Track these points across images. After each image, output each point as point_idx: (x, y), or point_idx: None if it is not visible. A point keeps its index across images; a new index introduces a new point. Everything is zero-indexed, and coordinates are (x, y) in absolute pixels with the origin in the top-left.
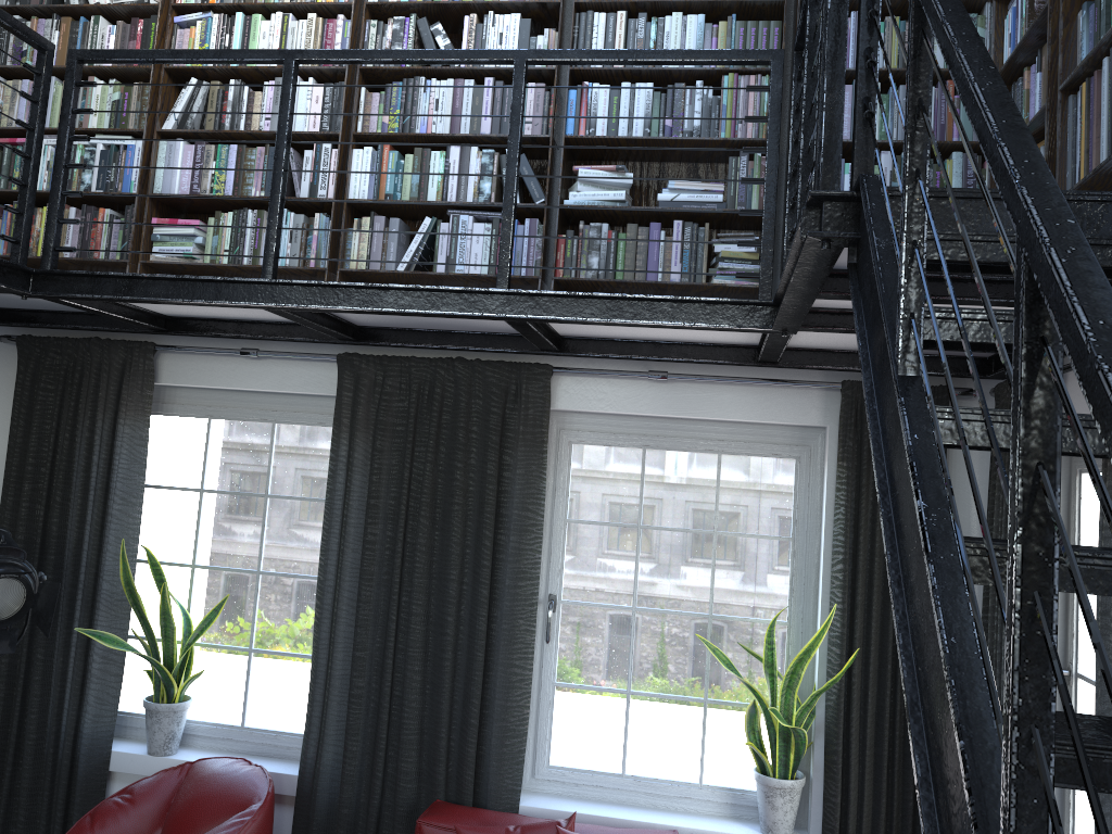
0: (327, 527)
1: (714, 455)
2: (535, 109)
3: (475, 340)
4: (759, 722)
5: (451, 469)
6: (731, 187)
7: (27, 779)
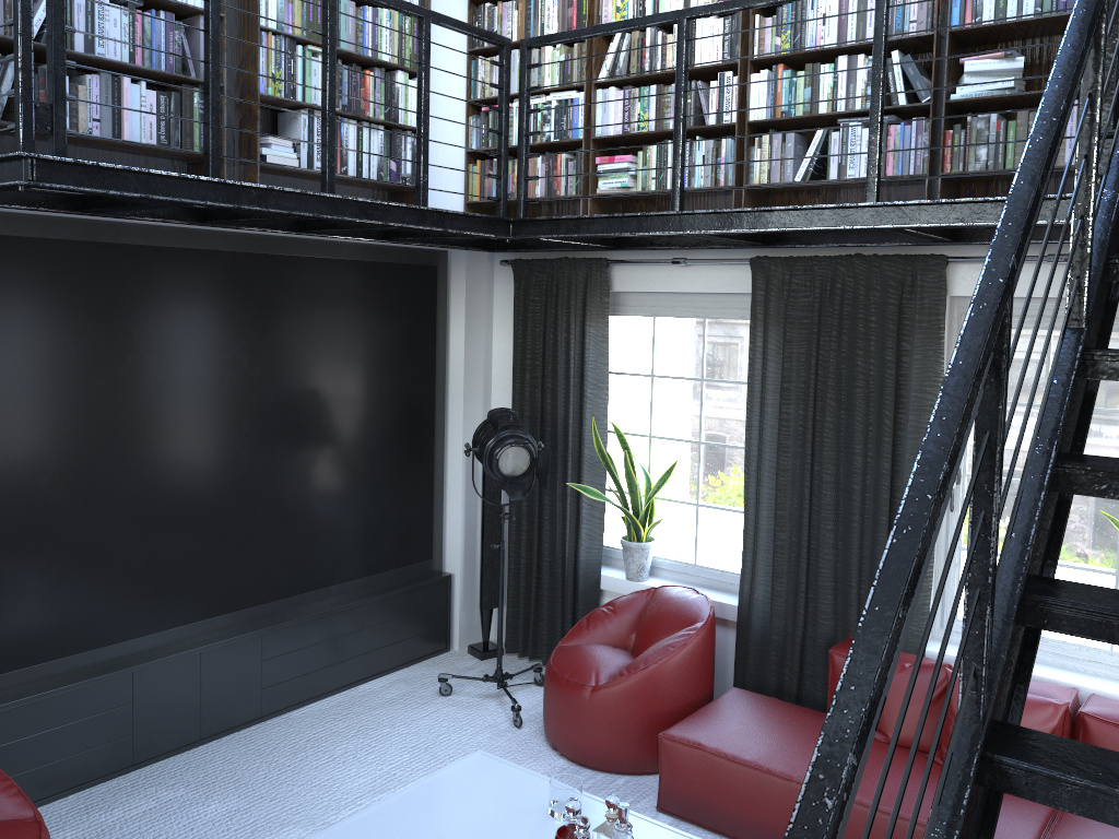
0: (749, 407)
1: None
2: (919, 7)
3: (871, 236)
4: None
5: (852, 356)
6: None
7: (546, 589)
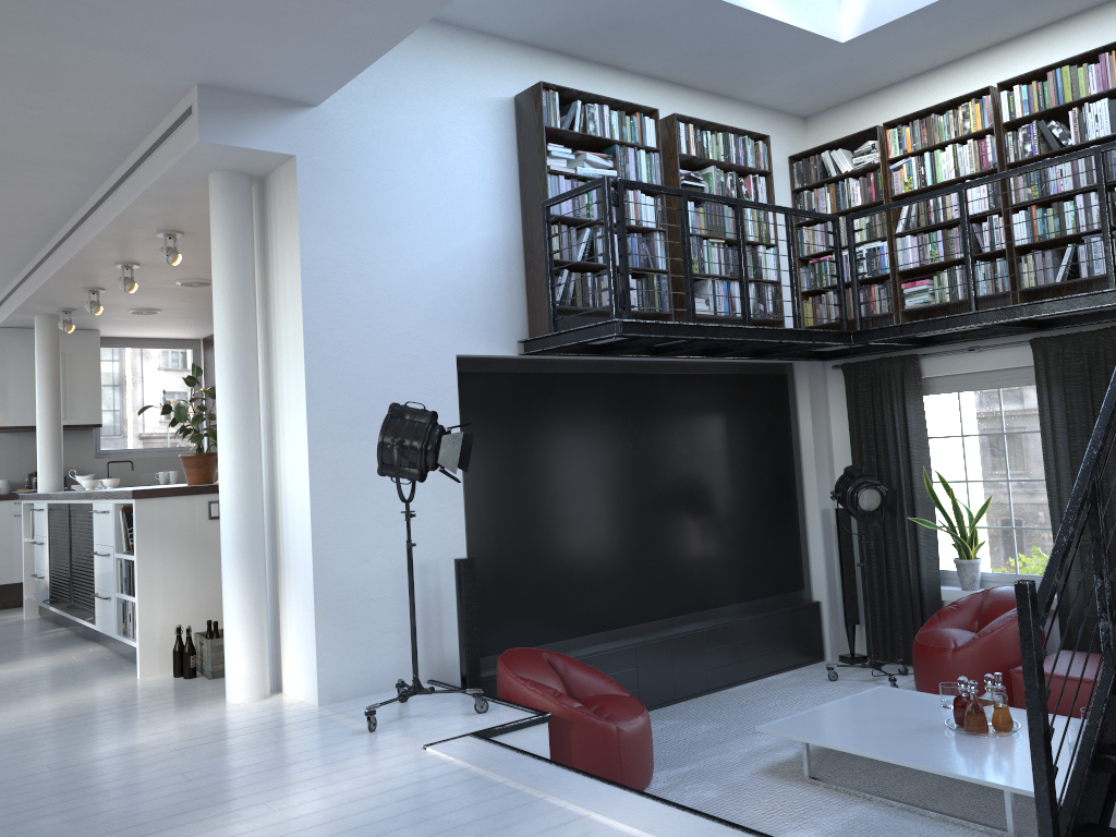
0: (1044, 446)
1: None
2: None
3: None
4: None
5: None
6: None
7: (897, 605)
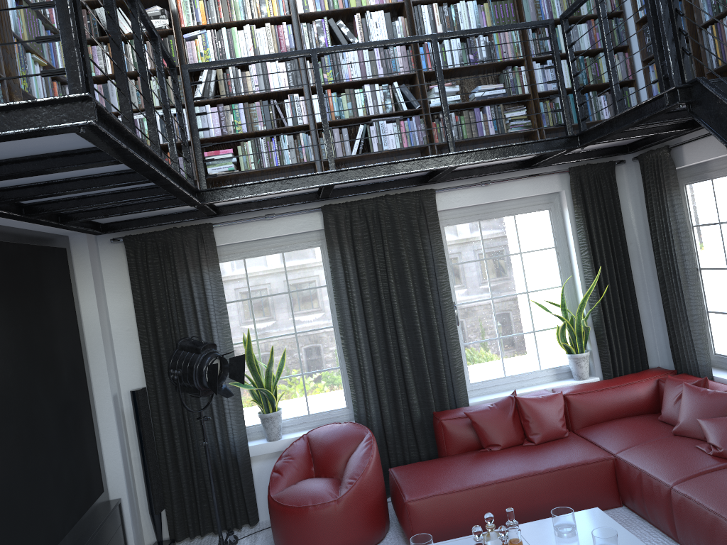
0: (339, 297)
1: (511, 217)
2: (403, 59)
3: (391, 184)
4: (565, 332)
5: (398, 252)
6: (507, 85)
7: (208, 475)
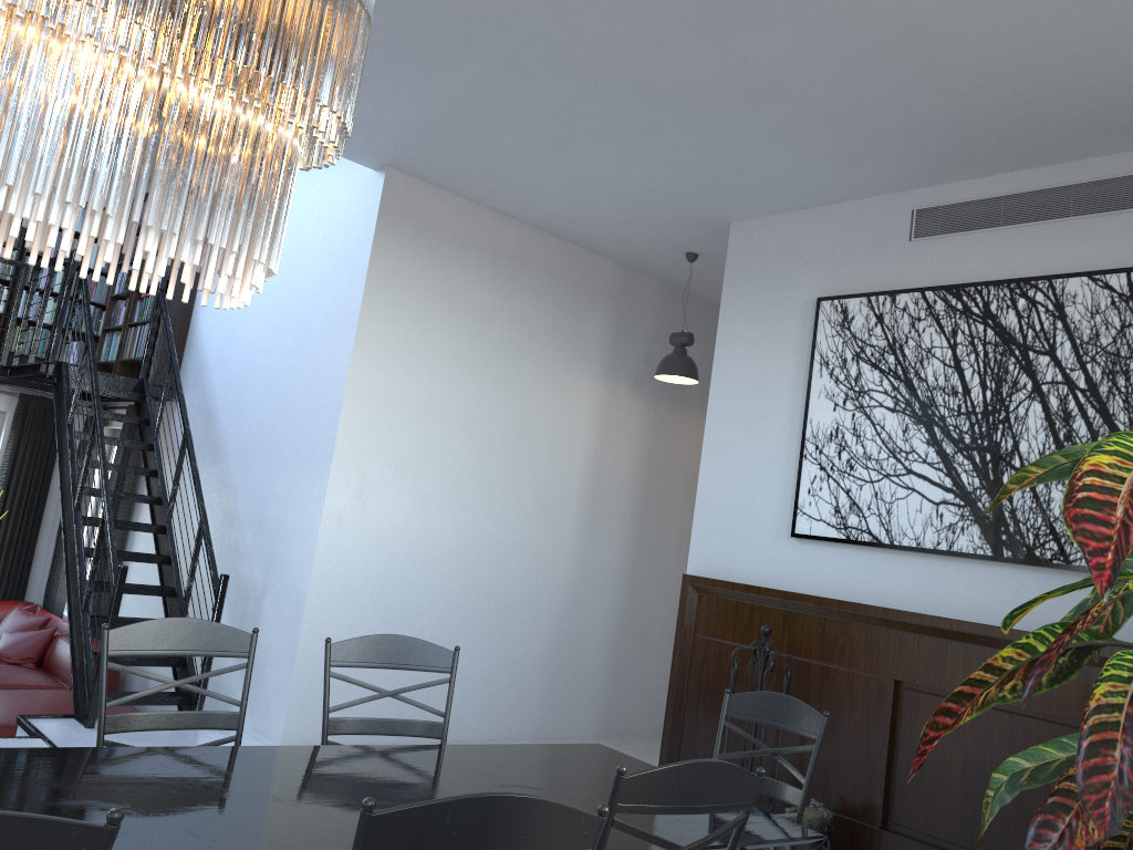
0: None
1: None
2: None
3: None
4: None
5: None
6: None
7: None
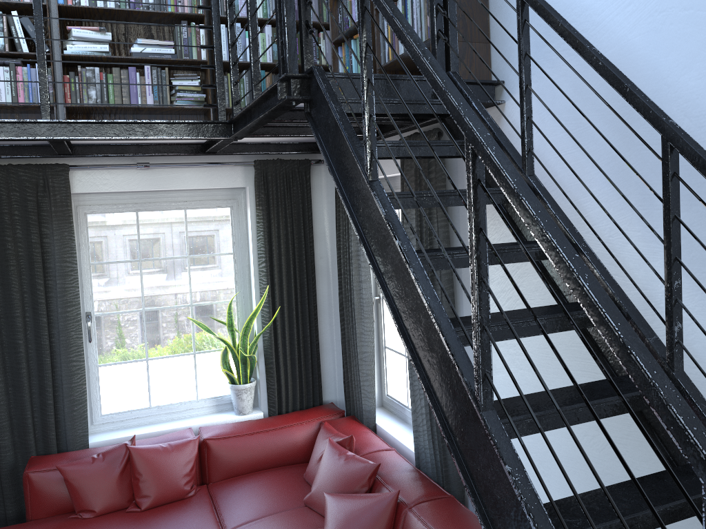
0: None
1: (181, 211)
2: None
3: (4, 150)
4: (229, 357)
5: (3, 243)
6: (179, 44)
7: None
